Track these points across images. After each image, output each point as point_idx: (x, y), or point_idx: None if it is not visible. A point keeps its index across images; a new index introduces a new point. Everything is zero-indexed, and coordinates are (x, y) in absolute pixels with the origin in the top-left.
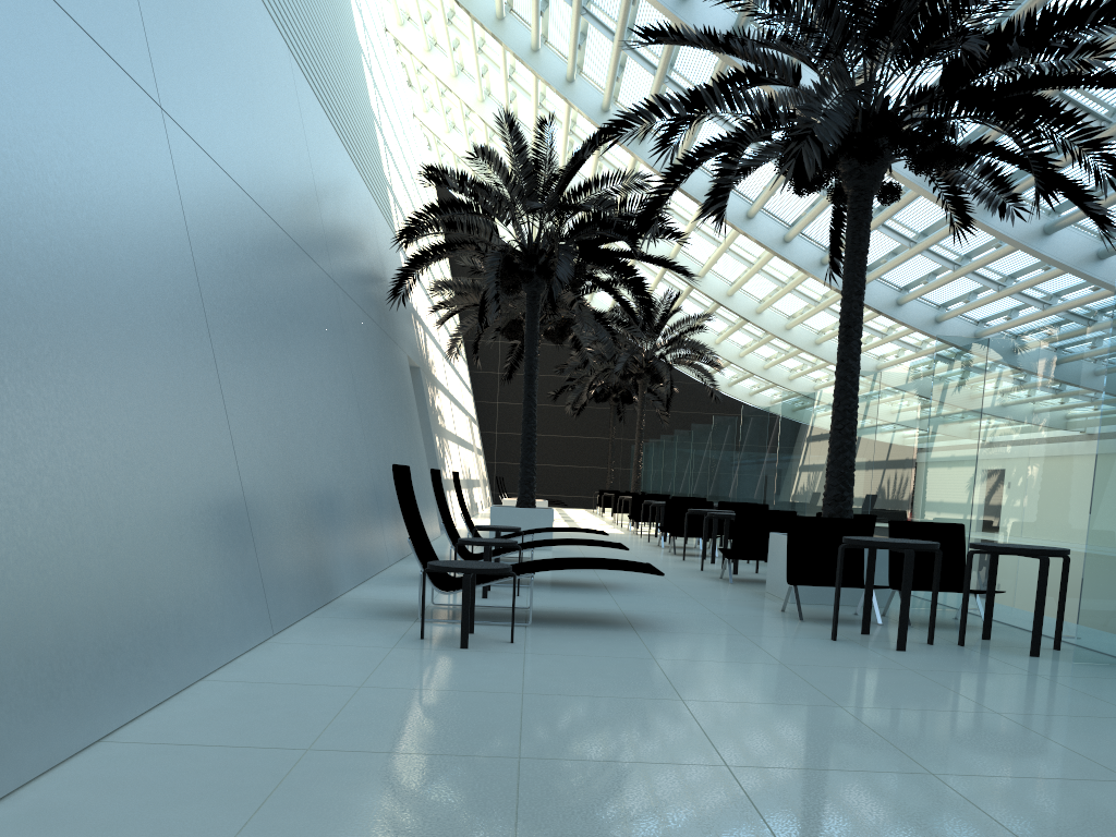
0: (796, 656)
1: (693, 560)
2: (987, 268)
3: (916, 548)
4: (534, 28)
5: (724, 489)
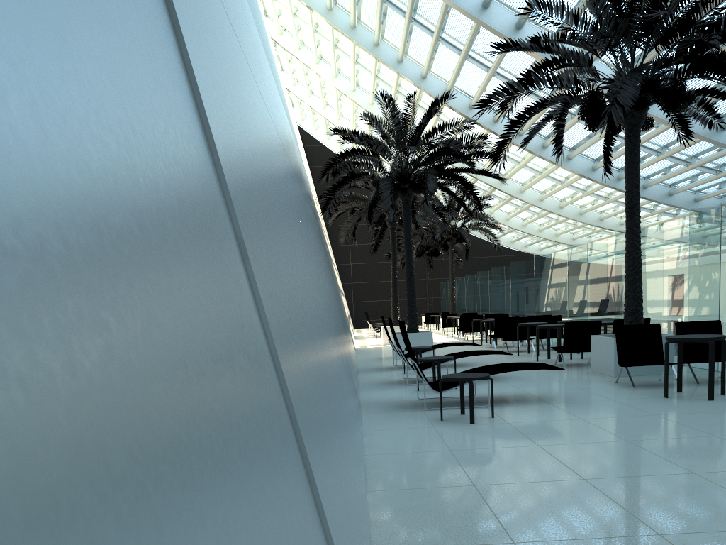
0: (657, 409)
1: (524, 355)
2: (679, 152)
3: (714, 340)
4: (377, 32)
5: (520, 307)
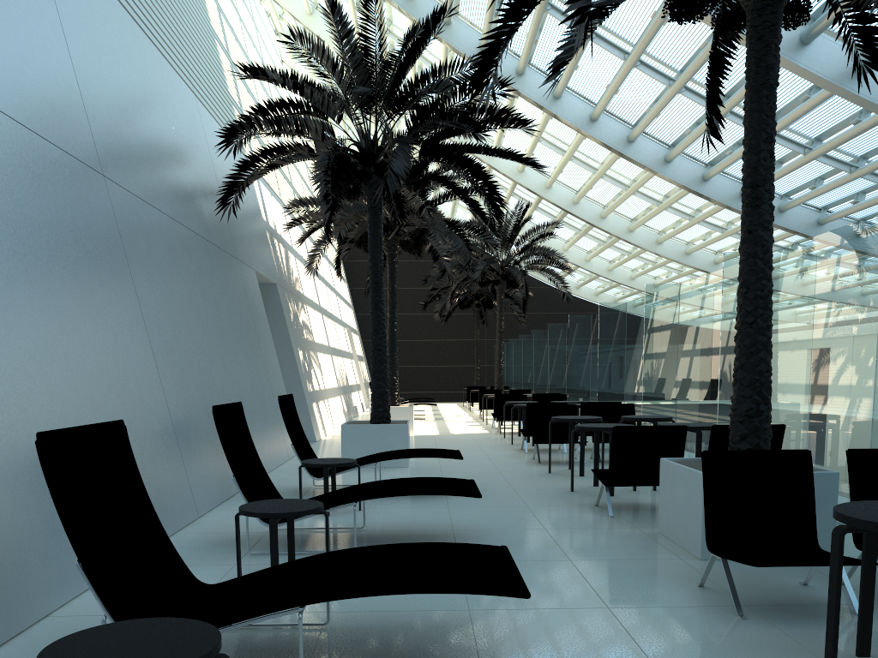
0: None
1: (560, 472)
2: (839, 150)
3: None
4: None
5: (583, 386)
